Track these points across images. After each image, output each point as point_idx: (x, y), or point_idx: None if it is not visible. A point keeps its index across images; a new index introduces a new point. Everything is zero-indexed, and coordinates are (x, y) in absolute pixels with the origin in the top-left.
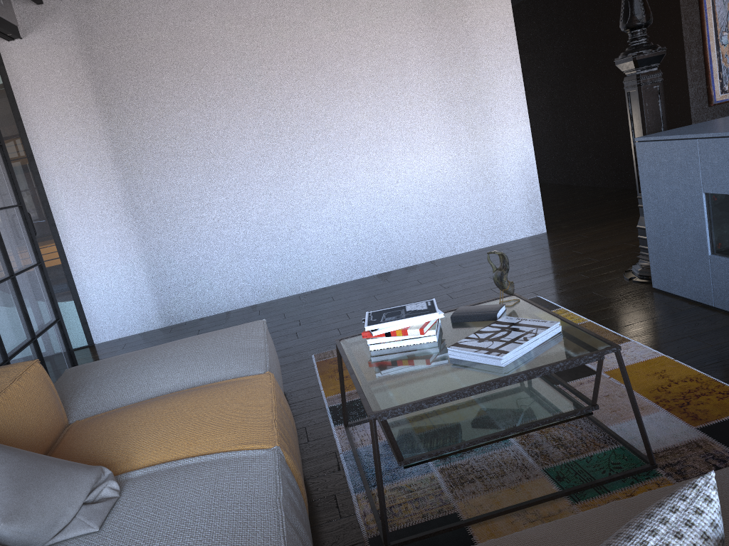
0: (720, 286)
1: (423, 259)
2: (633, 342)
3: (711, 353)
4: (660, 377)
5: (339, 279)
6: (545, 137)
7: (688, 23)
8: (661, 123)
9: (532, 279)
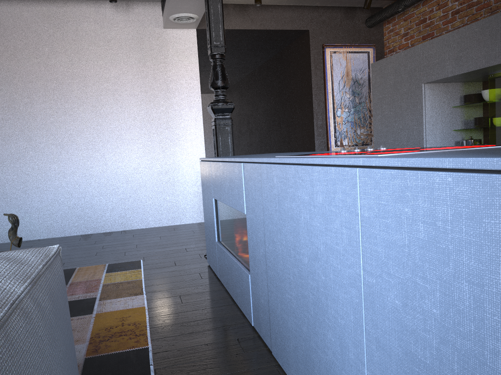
0: (219, 263)
1: (117, 228)
2: (143, 295)
3: (174, 308)
4: (121, 320)
5: (52, 235)
6: None
7: (317, 99)
8: (230, 152)
9: (157, 248)
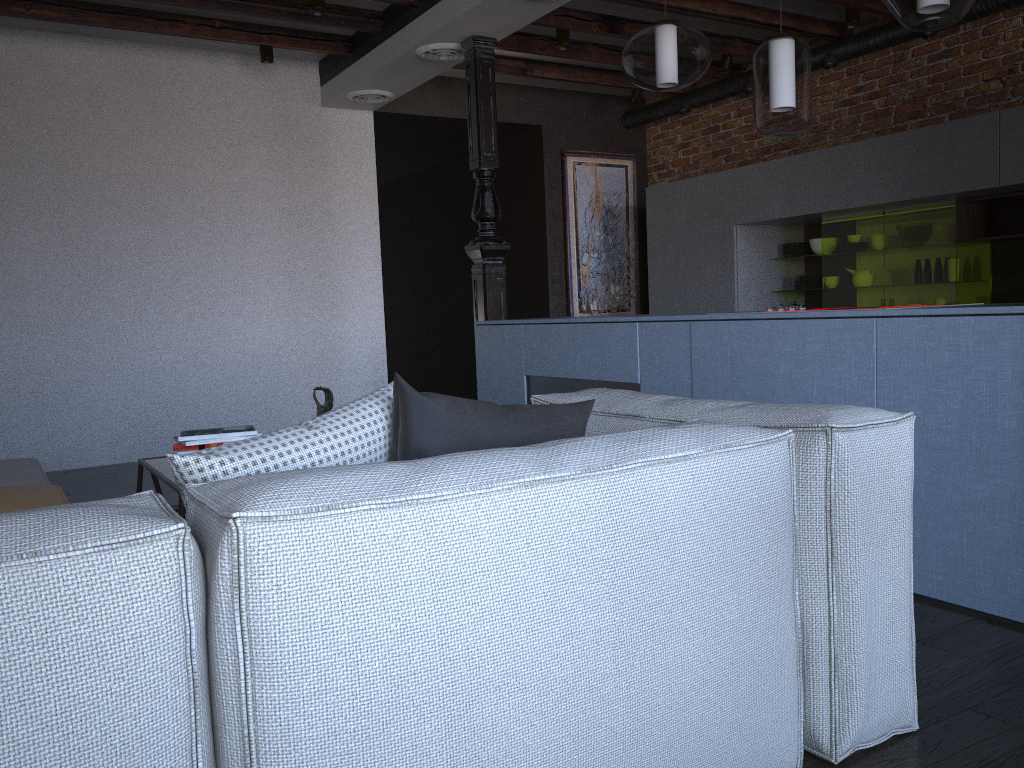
0: None
1: None
2: None
3: None
4: None
5: (126, 457)
6: (406, 338)
7: (553, 236)
8: (502, 314)
9: None
